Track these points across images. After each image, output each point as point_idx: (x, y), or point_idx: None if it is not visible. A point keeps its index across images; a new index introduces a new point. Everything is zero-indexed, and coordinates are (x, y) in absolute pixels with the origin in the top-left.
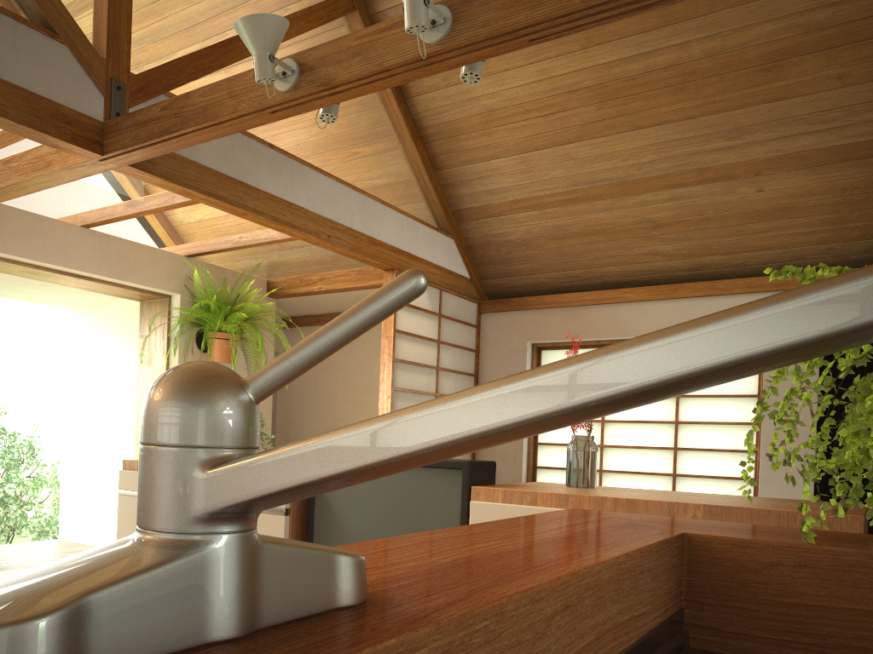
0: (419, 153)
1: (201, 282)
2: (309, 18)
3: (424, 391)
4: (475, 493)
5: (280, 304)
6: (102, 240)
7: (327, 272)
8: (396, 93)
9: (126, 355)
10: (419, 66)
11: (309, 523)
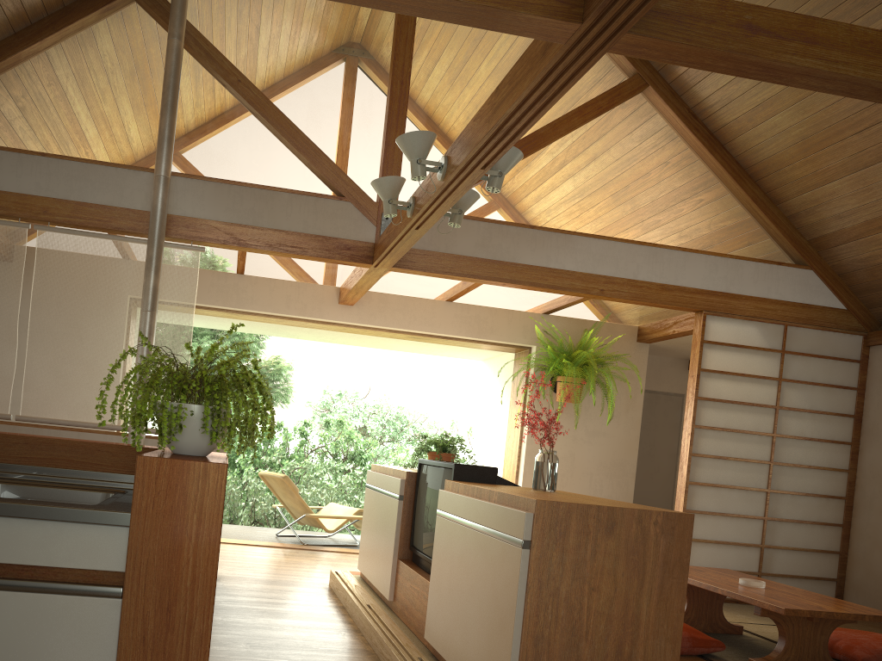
0: (745, 192)
1: (559, 334)
2: (584, 112)
3: (751, 430)
4: (445, 484)
5: (663, 347)
6: (463, 309)
7: (680, 316)
8: (707, 143)
9: (505, 397)
10: (451, 192)
11: (413, 507)
